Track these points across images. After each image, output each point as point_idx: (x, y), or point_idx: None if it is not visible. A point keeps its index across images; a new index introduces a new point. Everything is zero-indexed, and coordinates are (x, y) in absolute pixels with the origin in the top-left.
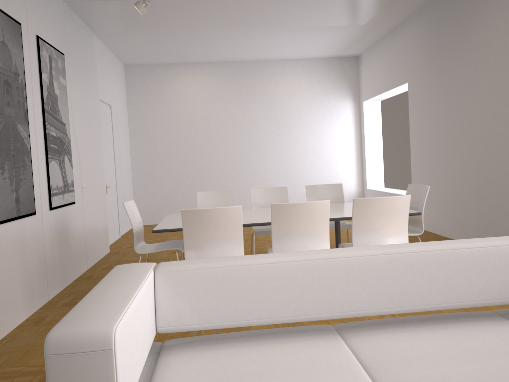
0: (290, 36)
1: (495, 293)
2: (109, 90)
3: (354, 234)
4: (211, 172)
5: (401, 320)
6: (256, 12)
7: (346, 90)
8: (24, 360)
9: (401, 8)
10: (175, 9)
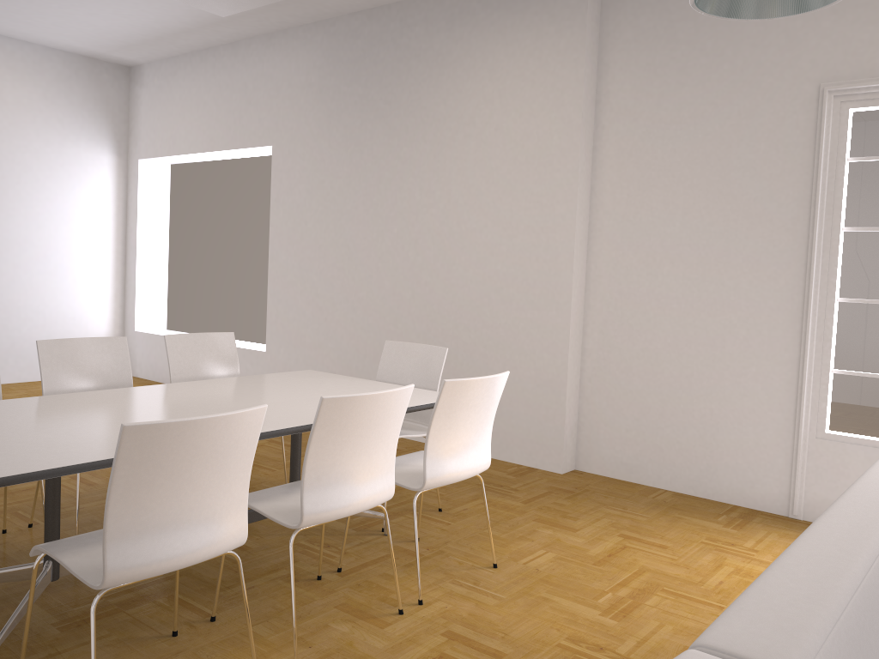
0: None
1: None
2: None
3: (430, 450)
4: None
5: None
6: None
7: (102, 129)
8: None
9: (291, 11)
10: None
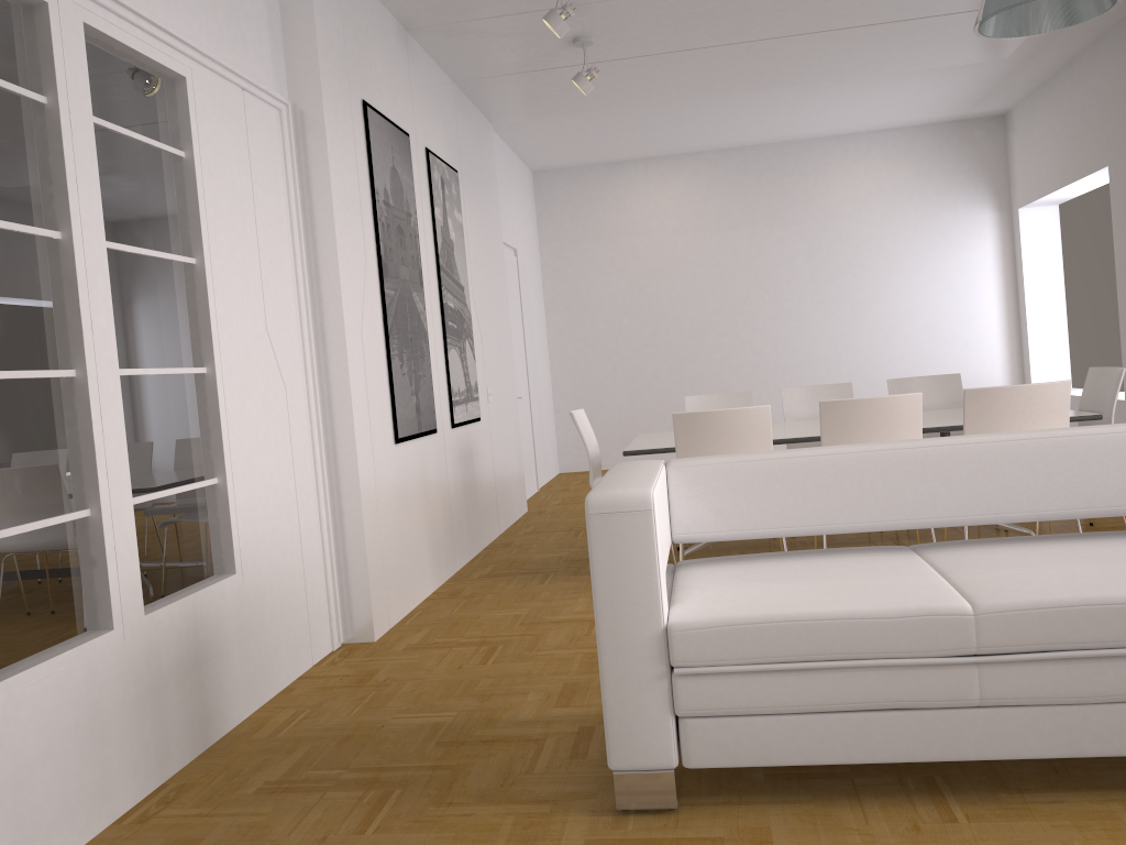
0: (854, 92)
1: None
2: (512, 222)
3: None
4: (700, 367)
5: (1009, 538)
6: (784, 62)
7: (979, 188)
8: (455, 632)
9: None
10: (636, 73)
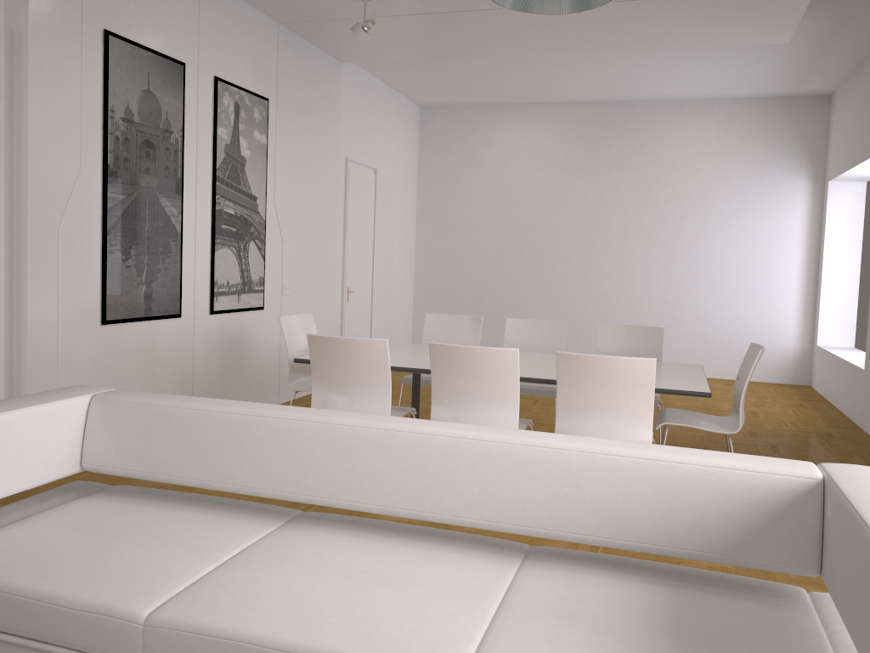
0: (670, 62)
1: (491, 511)
2: (376, 146)
3: (559, 409)
4: (534, 284)
5: (386, 524)
6: (569, 29)
7: (798, 159)
8: None
9: (866, 11)
10: (436, 28)
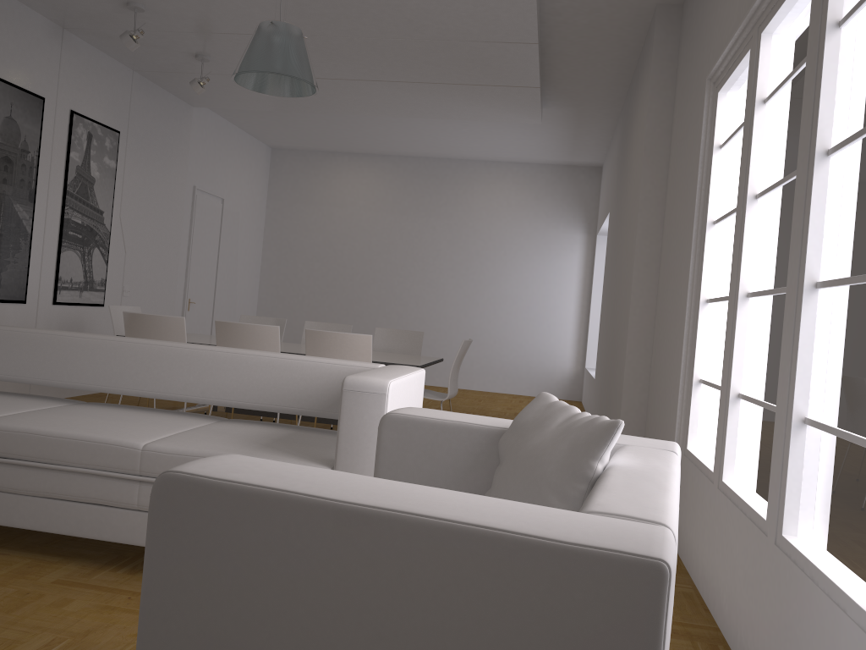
0: (467, 130)
1: (199, 391)
2: (225, 179)
3: None
4: (362, 308)
5: (140, 407)
6: (372, 98)
7: (577, 216)
8: None
9: (593, 106)
10: None
